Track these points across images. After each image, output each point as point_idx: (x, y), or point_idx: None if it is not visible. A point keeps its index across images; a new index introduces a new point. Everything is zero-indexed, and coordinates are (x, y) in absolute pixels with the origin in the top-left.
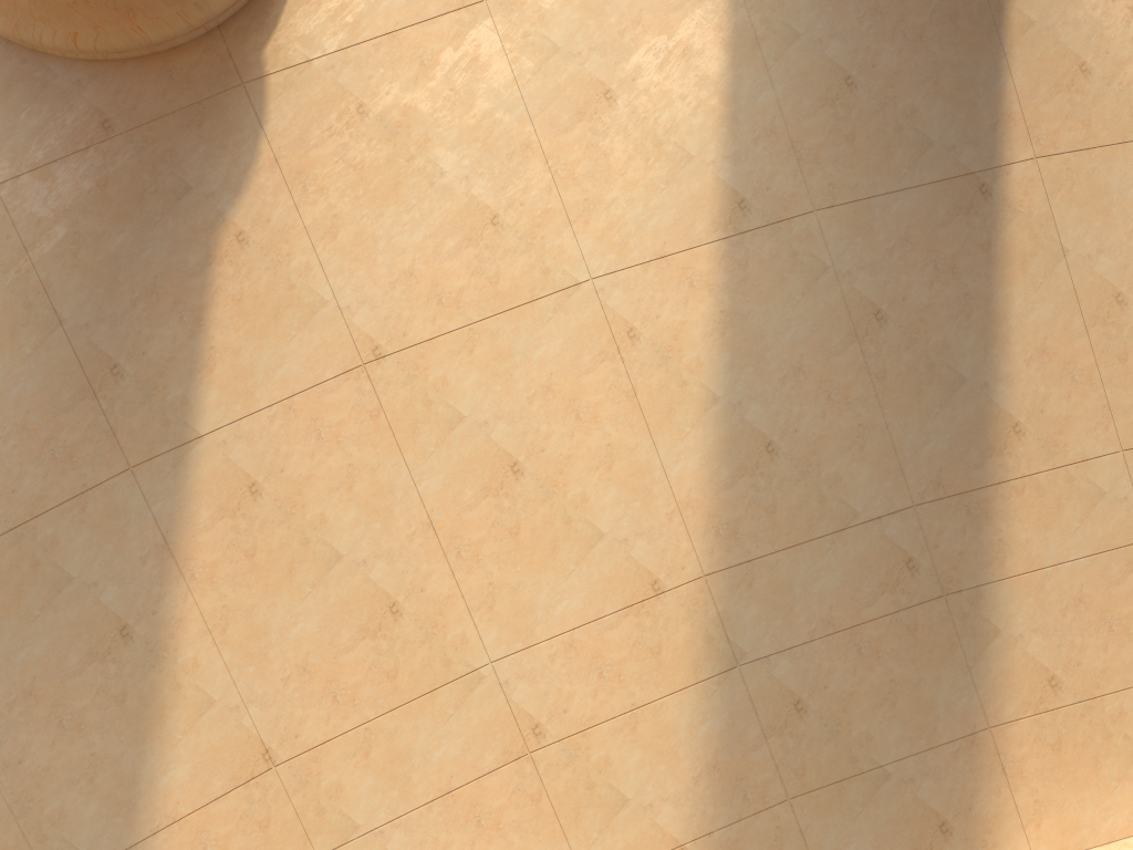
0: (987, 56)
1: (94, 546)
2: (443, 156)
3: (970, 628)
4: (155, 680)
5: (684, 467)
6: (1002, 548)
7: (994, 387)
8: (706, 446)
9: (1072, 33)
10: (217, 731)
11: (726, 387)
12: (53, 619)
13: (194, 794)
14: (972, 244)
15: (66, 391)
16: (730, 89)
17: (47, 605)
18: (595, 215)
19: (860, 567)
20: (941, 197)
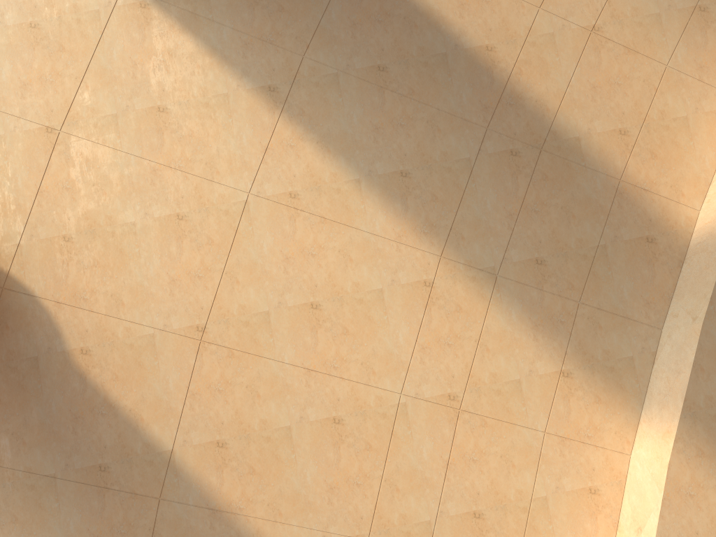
0: None
1: None
2: (125, 216)
3: (566, 149)
4: None
5: (380, 223)
6: (541, 103)
7: (460, 43)
8: (378, 204)
9: None
10: None
11: (357, 171)
12: None
13: None
14: None
15: (93, 501)
16: (207, 46)
17: None
18: (218, 165)
19: (496, 178)
20: None
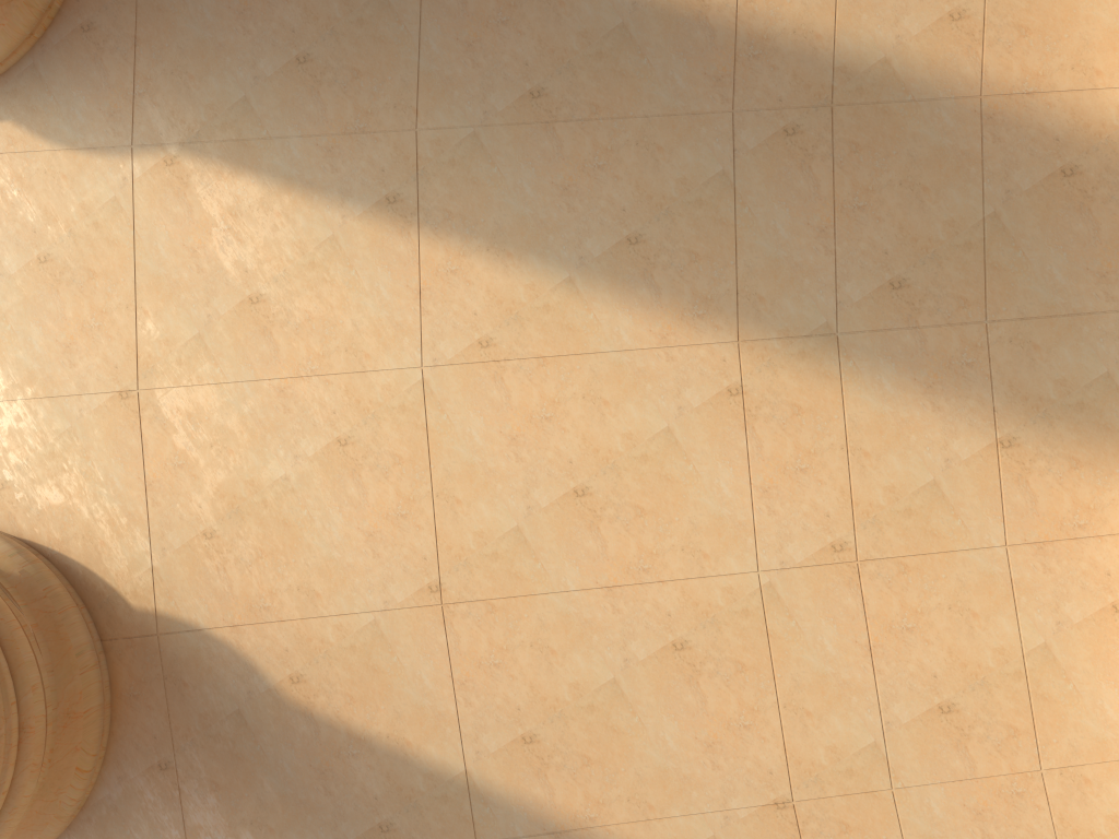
0: None
1: None
2: (270, 472)
3: (873, 87)
4: None
5: (627, 330)
6: (803, 31)
7: None
8: (613, 302)
9: None
10: None
11: (562, 266)
12: None
13: None
14: None
15: None
16: (278, 179)
17: None
18: (363, 345)
19: (777, 183)
20: None
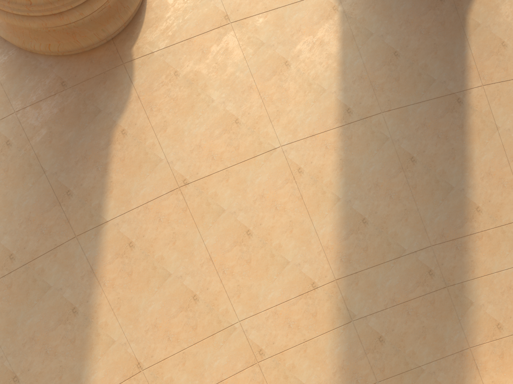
0: (459, 40)
1: (60, 272)
2: (213, 93)
3: (459, 301)
4: (88, 332)
5: (325, 230)
6: (473, 264)
7: (466, 190)
8: (335, 220)
9: (498, 28)
10: (116, 354)
11: (343, 194)
12: (42, 305)
13: (106, 383)
14: (454, 125)
15: (47, 202)
16: (342, 59)
17: (39, 299)
18: (282, 117)
19: (407, 274)
20: (439, 104)
